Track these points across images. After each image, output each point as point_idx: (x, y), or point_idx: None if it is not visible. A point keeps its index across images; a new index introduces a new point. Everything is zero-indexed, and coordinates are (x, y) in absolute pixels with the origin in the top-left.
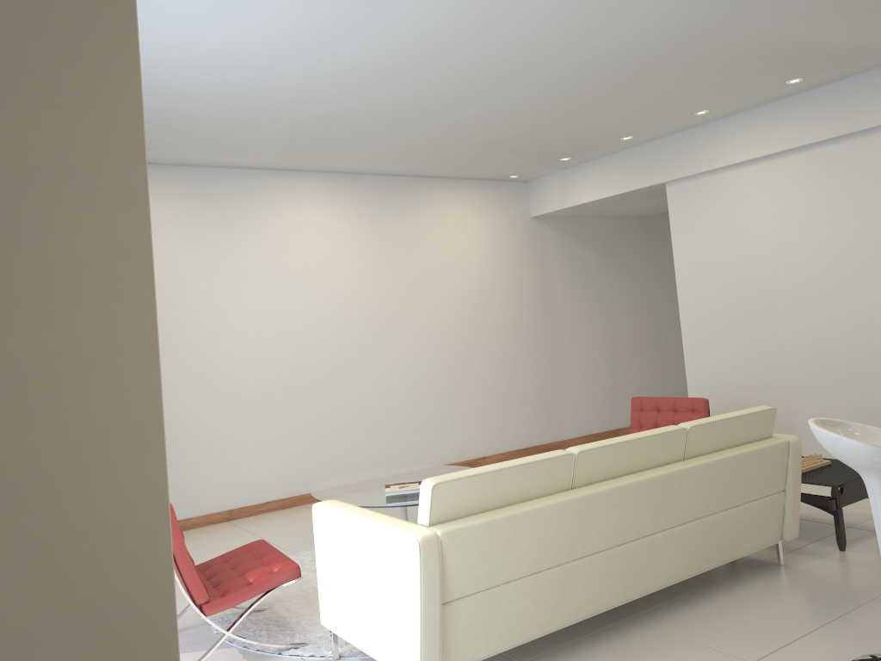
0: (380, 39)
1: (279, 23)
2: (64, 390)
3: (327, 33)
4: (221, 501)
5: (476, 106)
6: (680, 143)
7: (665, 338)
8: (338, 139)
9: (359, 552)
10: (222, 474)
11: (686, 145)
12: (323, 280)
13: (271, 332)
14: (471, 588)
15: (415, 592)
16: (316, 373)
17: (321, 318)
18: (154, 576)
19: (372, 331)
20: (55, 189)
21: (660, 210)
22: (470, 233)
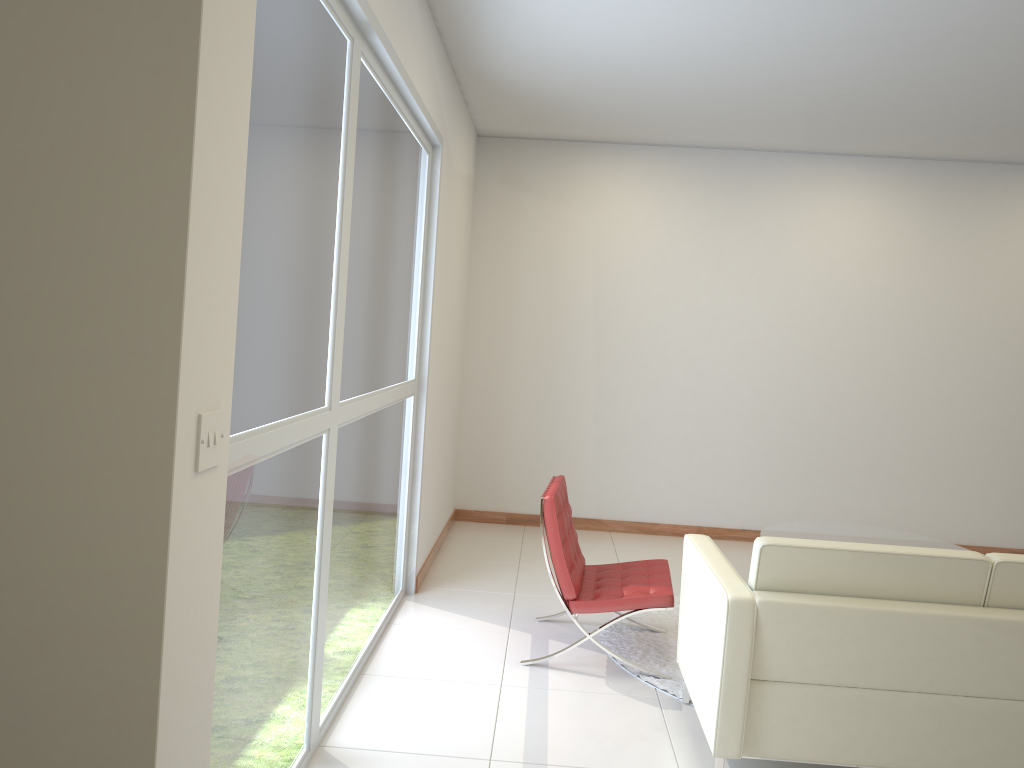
0: (866, 1)
1: None
2: (117, 366)
3: (794, 2)
4: (691, 515)
5: None
6: None
7: None
8: (870, 119)
9: (699, 596)
10: (696, 487)
11: None
12: (848, 288)
13: (773, 342)
14: (795, 675)
15: (720, 654)
16: (822, 397)
17: (839, 333)
18: (157, 507)
19: (907, 359)
20: (126, 227)
21: None
22: None
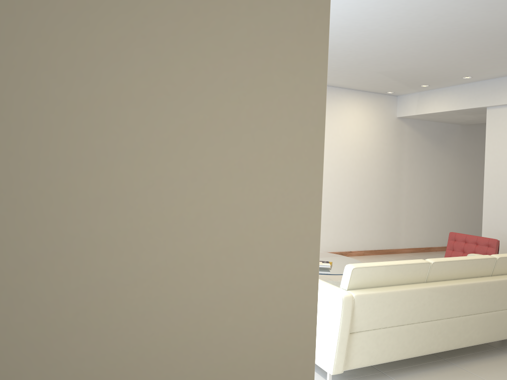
0: (340, 10)
1: None
2: (283, 212)
3: None
4: None
5: (382, 51)
6: (500, 84)
7: (467, 198)
8: None
9: None
10: None
11: (505, 86)
12: None
13: None
14: (365, 327)
15: (336, 324)
16: None
17: None
18: (309, 307)
19: None
20: (288, 113)
21: (476, 122)
22: (359, 123)
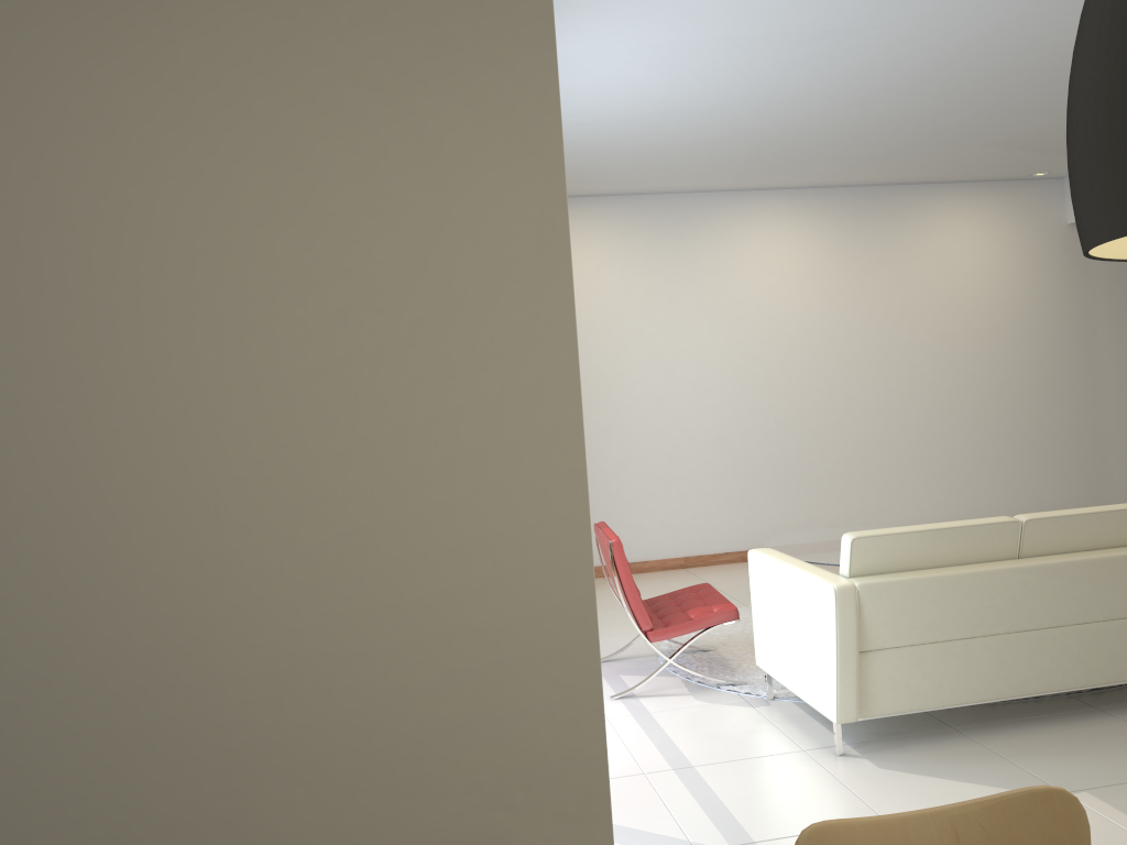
0: (827, 68)
1: (717, 71)
2: (537, 449)
3: (768, 72)
4: (677, 547)
5: (961, 111)
6: None
7: None
8: (800, 157)
9: (786, 597)
10: (678, 519)
11: None
12: (787, 312)
13: (729, 371)
14: (891, 641)
15: (832, 636)
16: (779, 416)
17: (785, 355)
18: (582, 551)
19: (847, 371)
20: (530, 343)
21: None
22: (976, 250)
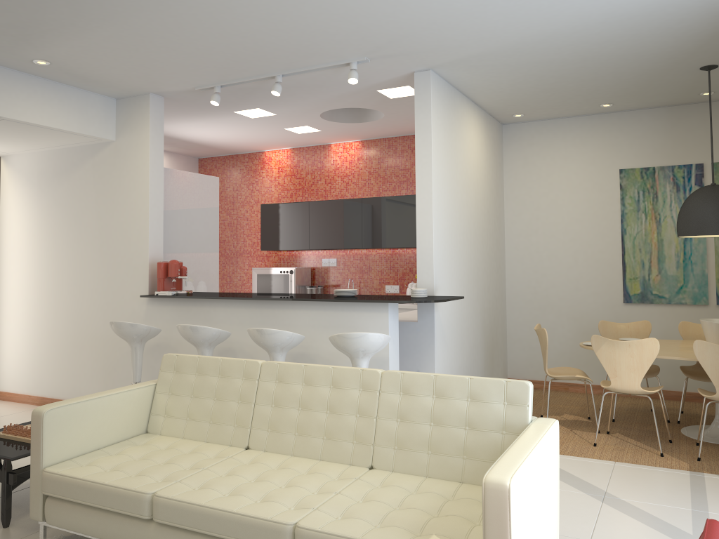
0: None
1: None
2: None
3: None
4: None
5: None
6: None
7: None
8: None
9: (539, 481)
10: None
11: None
12: None
13: None
14: None
15: (557, 466)
16: None
17: None
18: None
19: None
20: None
21: None
22: None
